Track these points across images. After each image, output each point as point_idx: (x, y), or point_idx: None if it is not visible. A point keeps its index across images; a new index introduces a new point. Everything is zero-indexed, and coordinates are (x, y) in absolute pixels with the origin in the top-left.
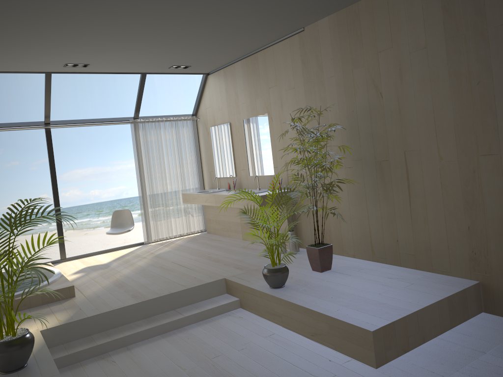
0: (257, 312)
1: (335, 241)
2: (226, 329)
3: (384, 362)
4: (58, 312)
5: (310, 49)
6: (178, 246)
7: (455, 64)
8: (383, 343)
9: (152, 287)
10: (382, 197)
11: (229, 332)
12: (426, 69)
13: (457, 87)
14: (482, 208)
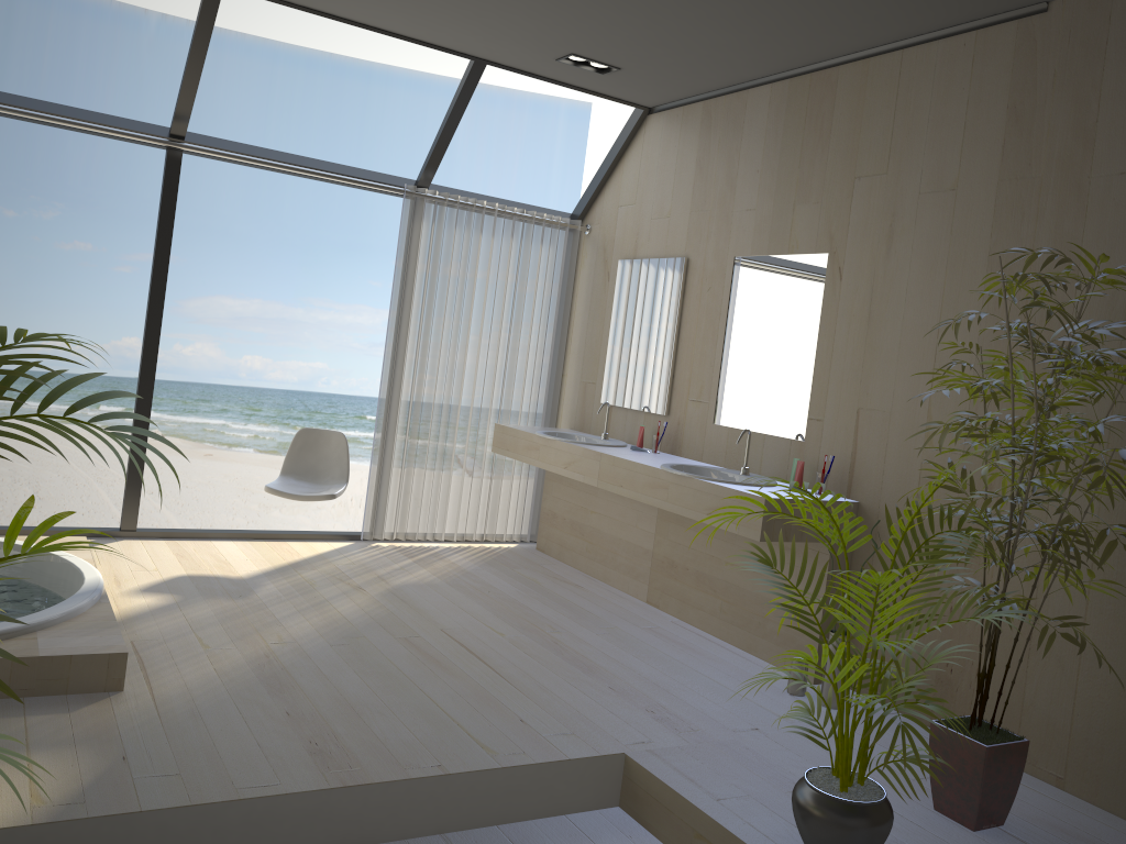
0: None
1: (992, 710)
2: None
3: None
4: (46, 754)
5: (1057, 75)
6: (457, 574)
7: None
8: None
9: (378, 723)
10: None
11: None
12: None
13: None
14: None
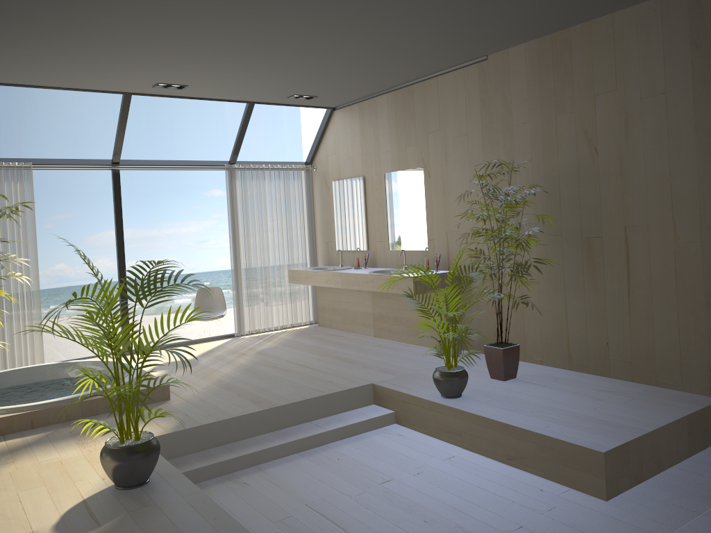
0: (422, 429)
1: (515, 342)
2: (385, 448)
3: (616, 493)
4: (157, 418)
5: (495, 85)
6: (285, 341)
7: (704, 116)
8: (615, 469)
9: (274, 391)
10: (588, 285)
11: (392, 453)
12: (663, 122)
13: (706, 146)
14: None
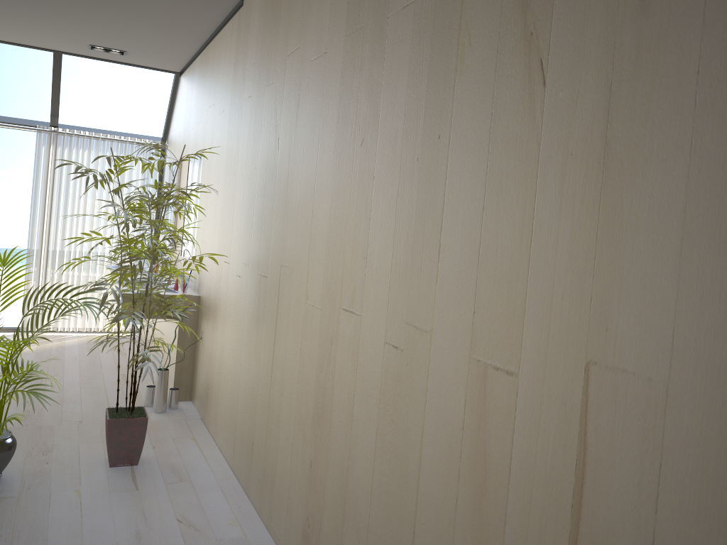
0: None
1: (213, 409)
2: None
3: None
4: None
5: (242, 42)
6: (53, 348)
7: (347, 92)
8: None
9: None
10: (253, 349)
11: None
12: (320, 100)
13: (342, 145)
14: (328, 431)
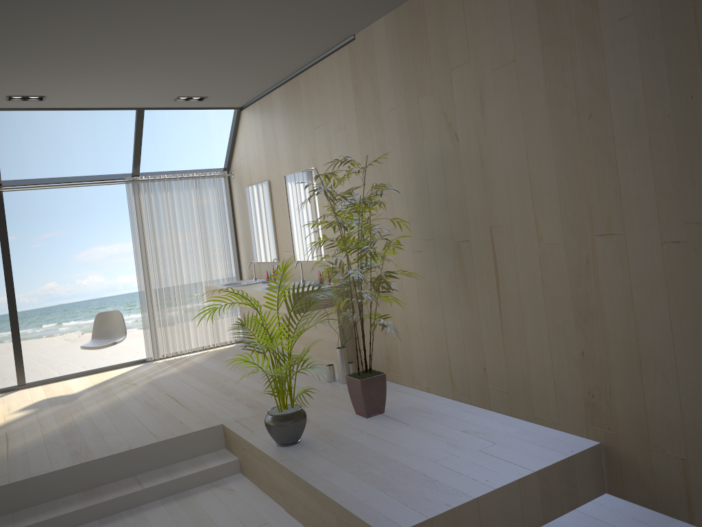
0: (258, 482)
1: (404, 365)
2: (200, 511)
3: None
4: None
5: (364, 68)
6: (191, 366)
7: (556, 85)
8: None
9: (110, 437)
10: (462, 299)
11: (202, 518)
12: (516, 96)
13: (560, 123)
14: (601, 323)
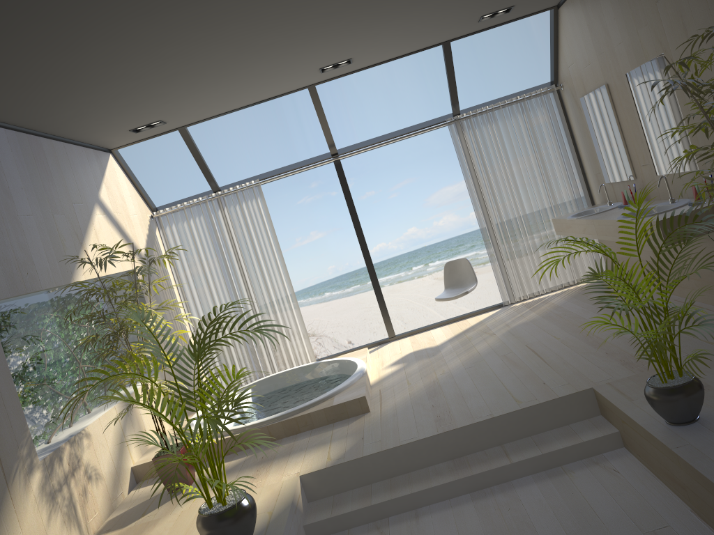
0: (648, 465)
1: None
2: (579, 497)
3: None
4: (336, 442)
5: None
6: (551, 310)
7: None
8: None
9: (471, 401)
10: None
11: (582, 507)
12: None
13: None
14: None
